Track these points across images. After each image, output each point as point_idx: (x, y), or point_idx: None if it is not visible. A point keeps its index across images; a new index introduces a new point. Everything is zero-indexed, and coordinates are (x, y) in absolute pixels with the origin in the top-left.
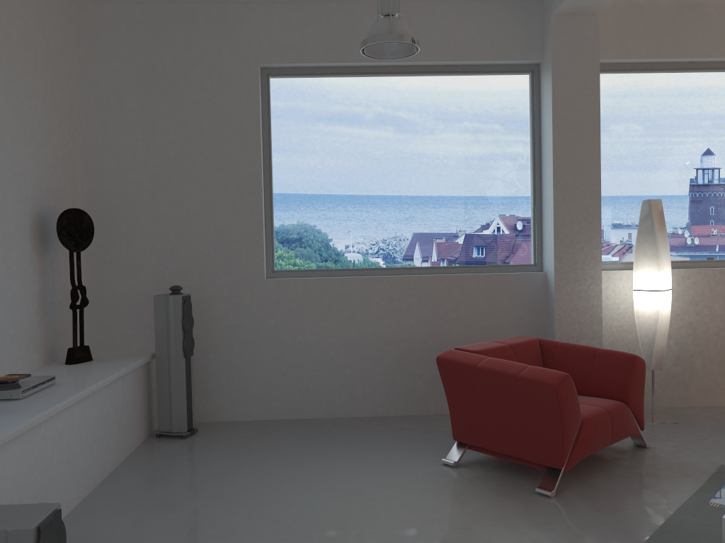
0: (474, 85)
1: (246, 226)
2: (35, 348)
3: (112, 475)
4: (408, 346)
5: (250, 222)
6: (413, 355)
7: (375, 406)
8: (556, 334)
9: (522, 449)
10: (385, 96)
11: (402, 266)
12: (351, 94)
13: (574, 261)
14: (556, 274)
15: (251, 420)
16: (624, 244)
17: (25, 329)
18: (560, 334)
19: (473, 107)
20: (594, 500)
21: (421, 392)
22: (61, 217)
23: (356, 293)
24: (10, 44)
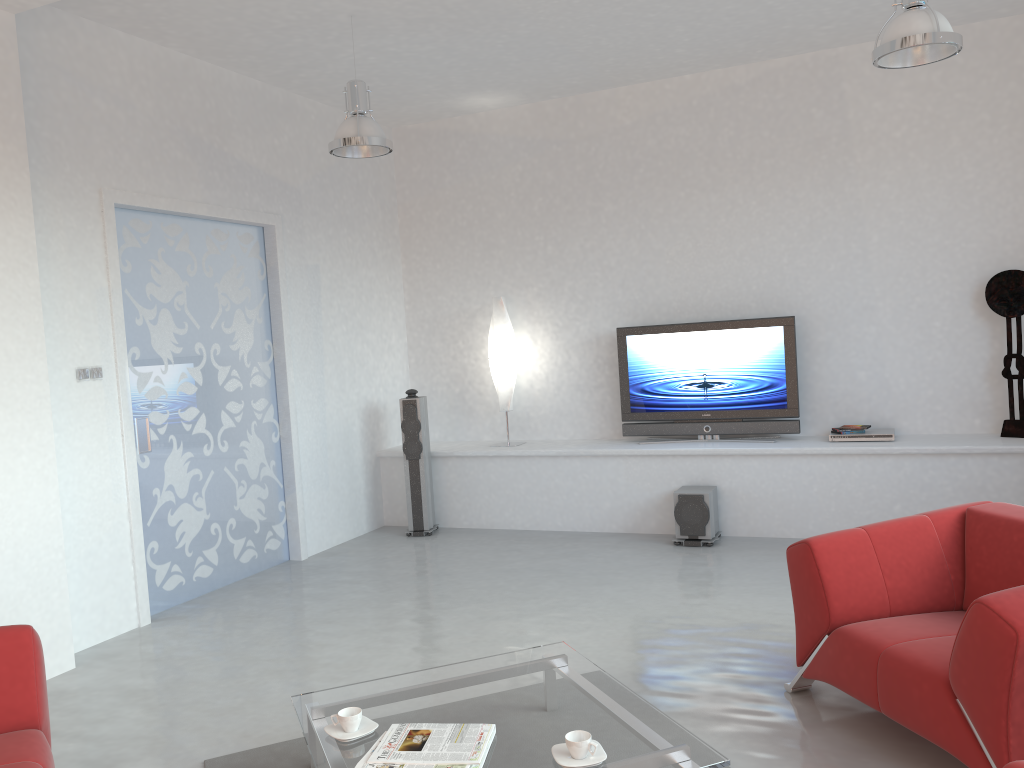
0: None
1: None
2: (979, 414)
3: None
4: None
5: None
6: None
7: None
8: None
9: None
10: None
11: None
12: None
13: None
14: None
15: None
16: None
17: (957, 393)
18: None
19: None
20: (762, 710)
21: None
22: (988, 282)
23: None
24: (939, 125)
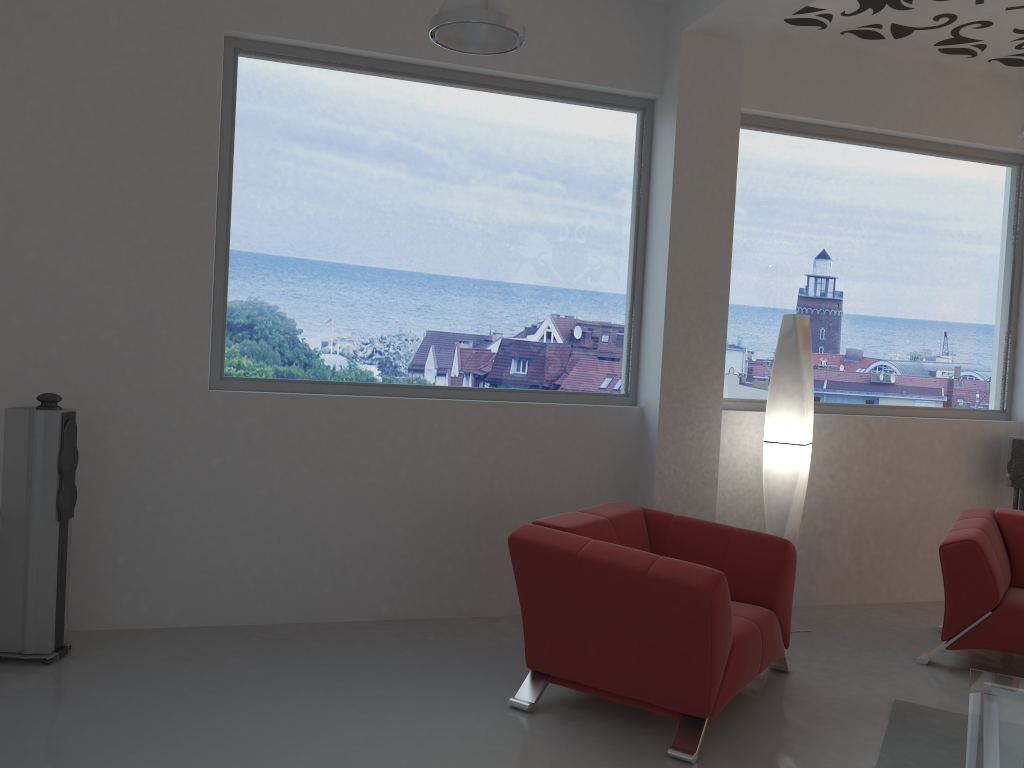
0: (560, 117)
1: (181, 299)
2: None
3: None
4: (435, 511)
5: (189, 293)
6: (442, 525)
7: (378, 605)
8: (655, 499)
9: (644, 686)
10: (426, 114)
11: (433, 385)
12: (373, 103)
13: (687, 395)
14: (662, 412)
15: (167, 627)
16: (745, 373)
17: None
18: (660, 499)
19: (556, 150)
20: (755, 767)
21: (451, 583)
22: None
23: (360, 423)
24: None
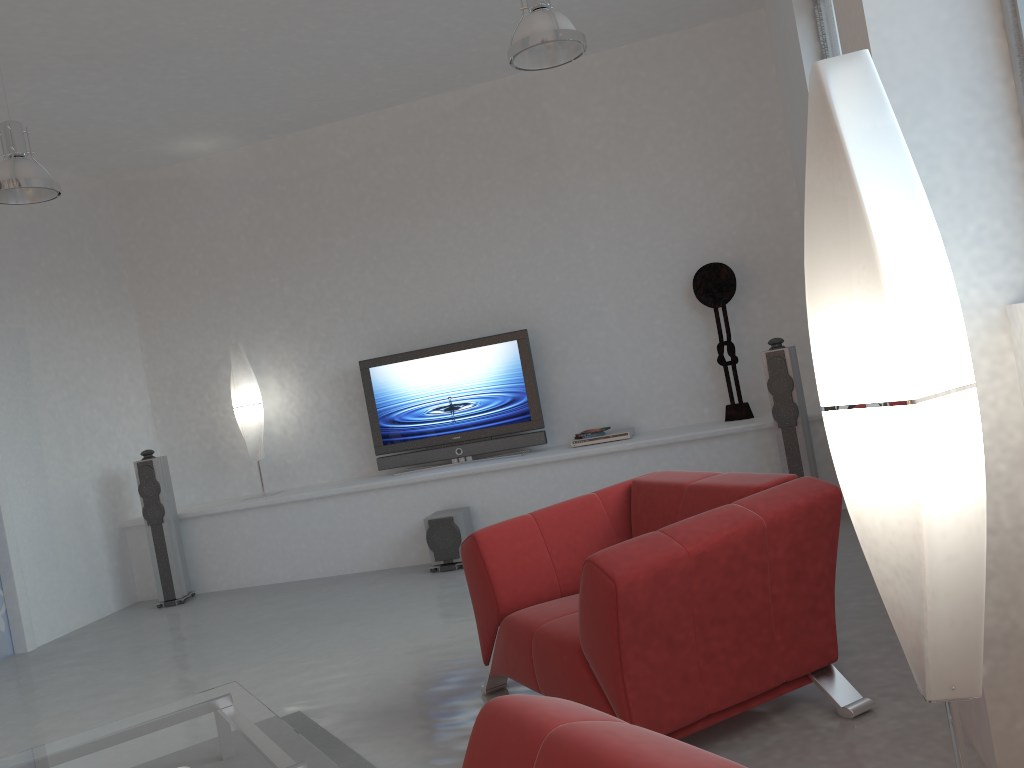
0: None
1: None
2: (706, 403)
3: None
4: None
5: None
6: None
7: None
8: None
9: None
10: None
11: None
12: None
13: None
14: None
15: None
16: None
17: (685, 386)
18: None
19: None
20: (451, 717)
21: None
22: (694, 277)
23: None
24: (633, 135)
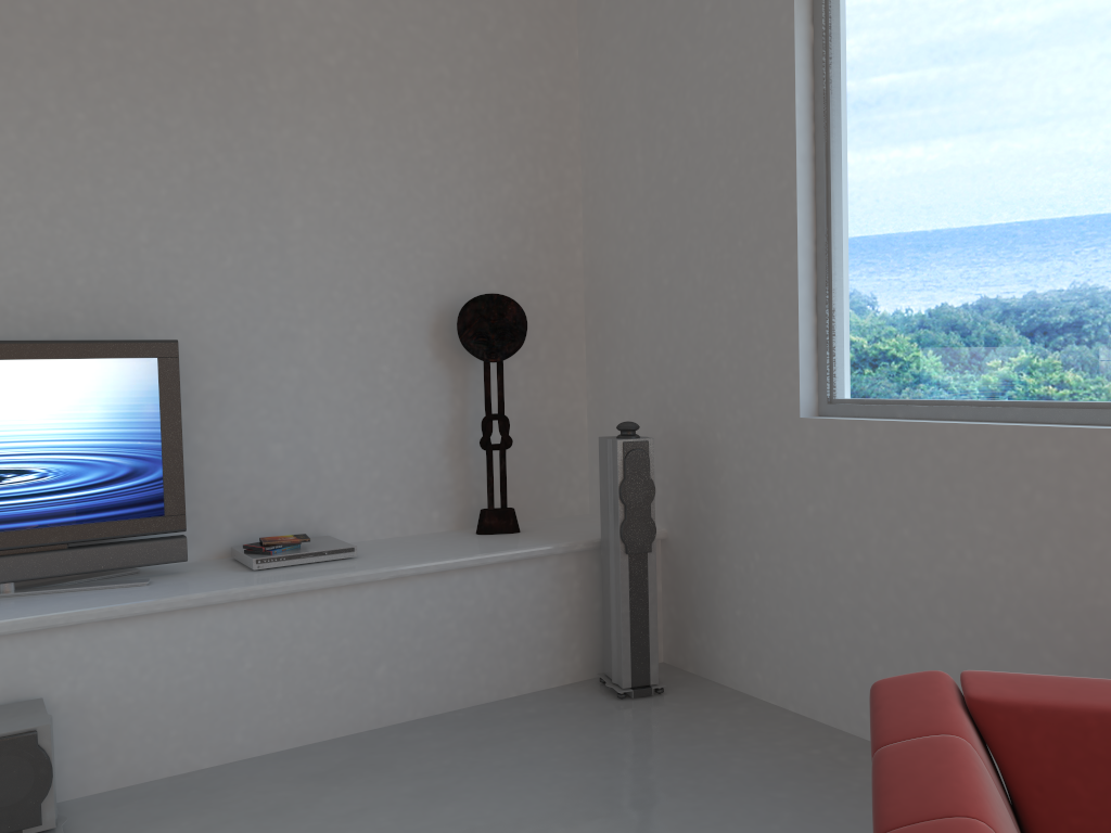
0: None
1: (771, 306)
2: (437, 503)
3: (429, 718)
4: (1109, 635)
5: (777, 297)
6: None
7: None
8: None
9: None
10: None
11: None
12: None
13: None
14: None
15: (777, 705)
16: None
17: (412, 474)
18: None
19: None
20: None
21: None
22: (463, 309)
23: (976, 467)
24: (388, 65)
